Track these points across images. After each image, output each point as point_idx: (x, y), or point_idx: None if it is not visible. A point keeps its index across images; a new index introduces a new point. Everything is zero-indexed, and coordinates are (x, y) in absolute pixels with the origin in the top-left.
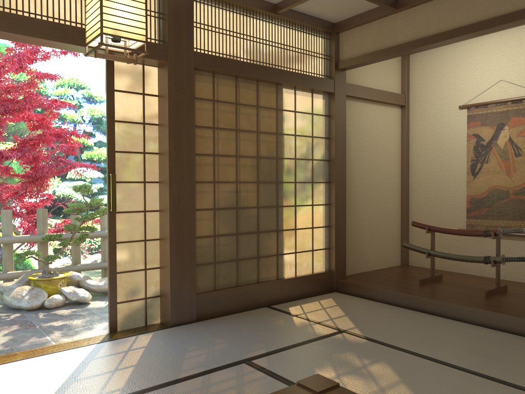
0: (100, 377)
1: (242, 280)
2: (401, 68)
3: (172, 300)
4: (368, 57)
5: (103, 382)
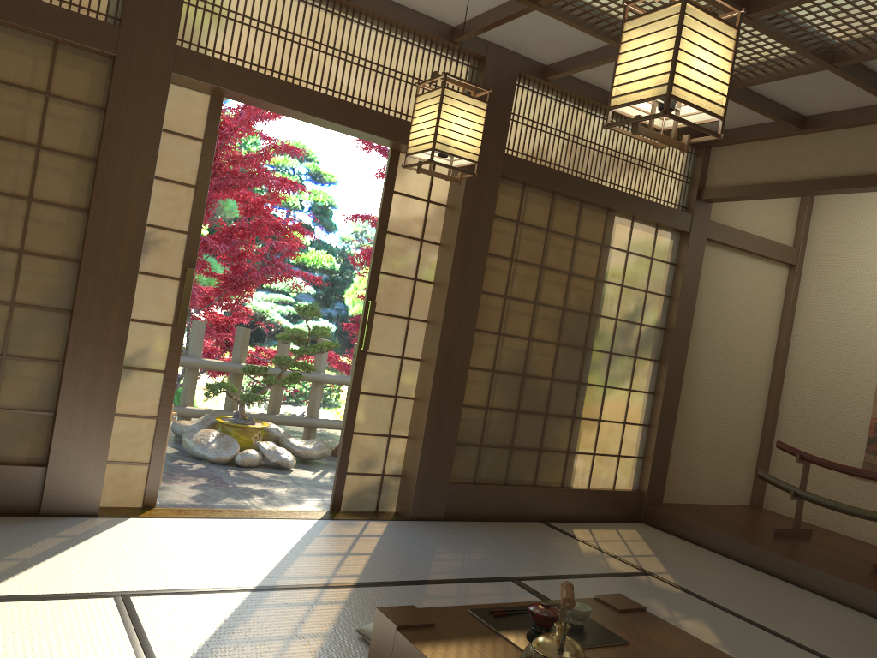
0: (330, 558)
1: (513, 478)
2: (798, 208)
3: (417, 484)
4: (750, 191)
5: (335, 564)
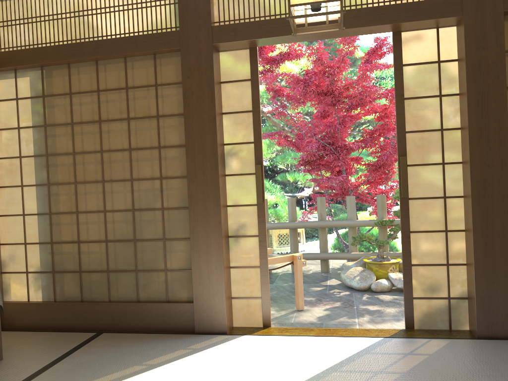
0: (360, 375)
1: None
2: None
3: (478, 306)
4: None
5: None
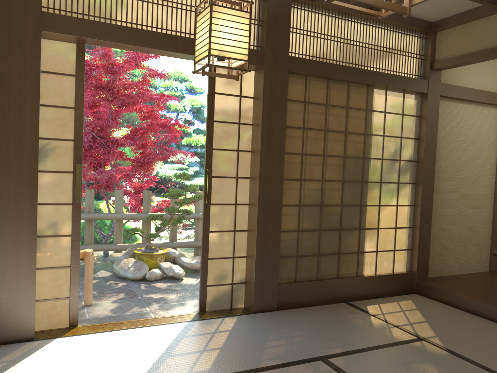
0: (190, 356)
1: (322, 275)
2: None
3: (255, 289)
4: (468, 58)
5: (193, 361)
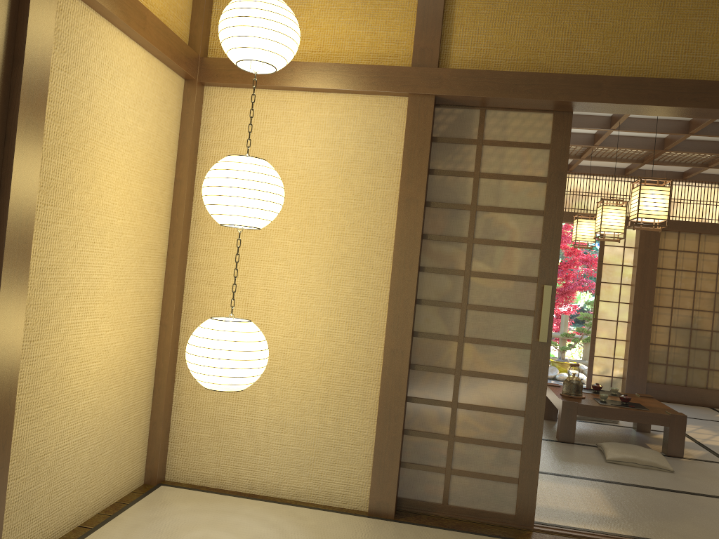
0: None
1: (691, 383)
2: None
3: (627, 380)
4: None
5: None
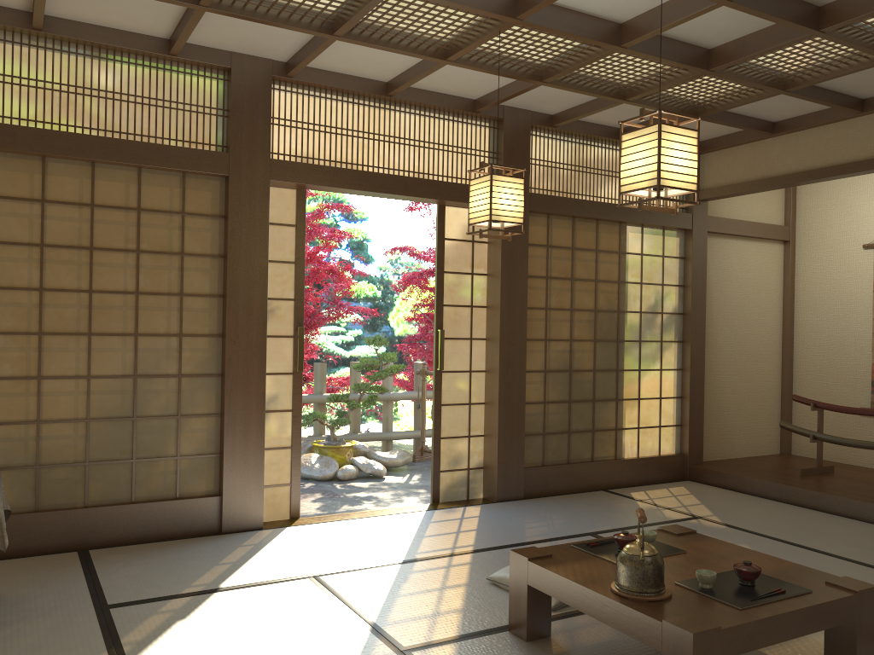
0: (446, 536)
1: (574, 457)
2: (784, 191)
3: (498, 472)
4: (737, 189)
5: (452, 539)
